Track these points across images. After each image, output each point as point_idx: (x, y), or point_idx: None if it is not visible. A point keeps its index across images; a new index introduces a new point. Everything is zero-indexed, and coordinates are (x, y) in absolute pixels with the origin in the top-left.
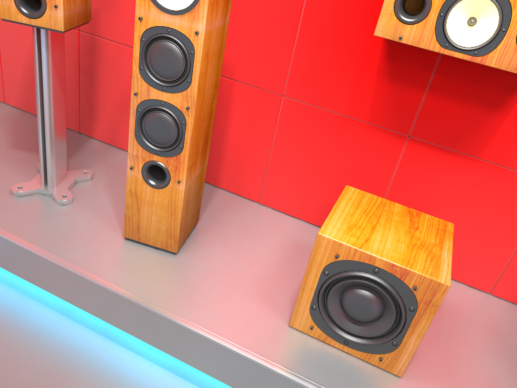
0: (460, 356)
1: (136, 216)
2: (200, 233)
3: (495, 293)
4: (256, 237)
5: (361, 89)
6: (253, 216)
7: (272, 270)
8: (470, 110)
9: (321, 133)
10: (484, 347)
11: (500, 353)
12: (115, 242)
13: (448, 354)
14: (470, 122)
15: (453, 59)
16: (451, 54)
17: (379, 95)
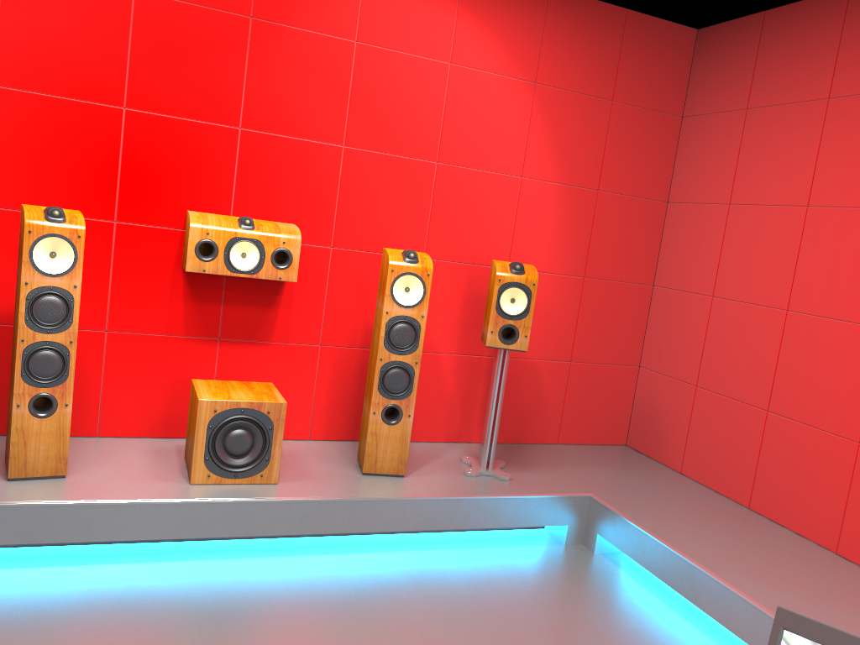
0: (306, 468)
1: (22, 452)
2: (70, 463)
3: (312, 438)
4: (119, 454)
5: (174, 311)
6: (102, 445)
7: (152, 466)
8: (255, 310)
9: (148, 353)
10: (318, 461)
11: (328, 461)
12: (3, 484)
13: (299, 469)
14: (258, 318)
15: (234, 279)
16: (238, 275)
17: (189, 313)
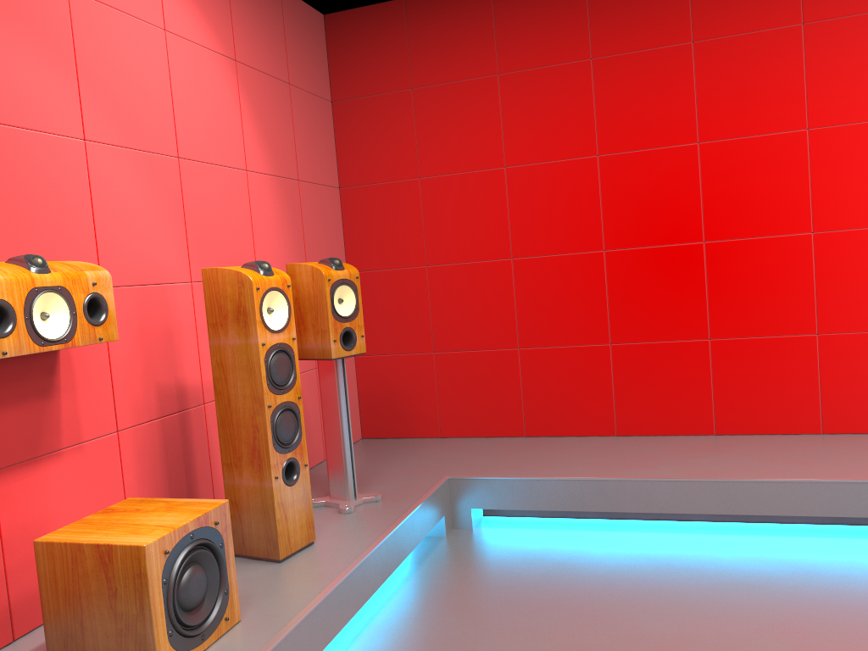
0: None
1: None
2: None
3: None
4: None
5: None
6: None
7: None
8: (31, 408)
9: None
10: None
11: None
12: None
13: None
14: (37, 419)
15: None
16: (50, 349)
17: None
